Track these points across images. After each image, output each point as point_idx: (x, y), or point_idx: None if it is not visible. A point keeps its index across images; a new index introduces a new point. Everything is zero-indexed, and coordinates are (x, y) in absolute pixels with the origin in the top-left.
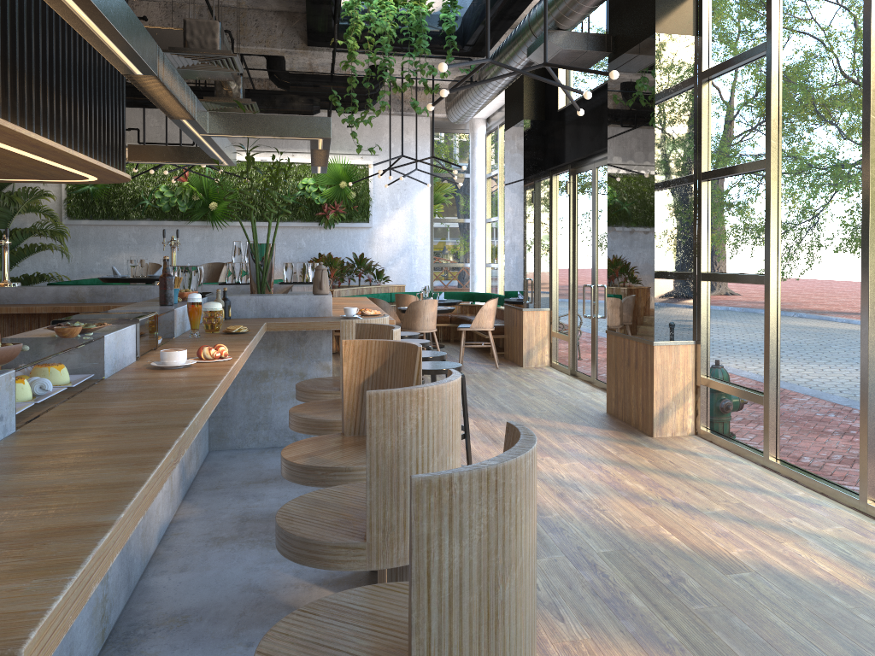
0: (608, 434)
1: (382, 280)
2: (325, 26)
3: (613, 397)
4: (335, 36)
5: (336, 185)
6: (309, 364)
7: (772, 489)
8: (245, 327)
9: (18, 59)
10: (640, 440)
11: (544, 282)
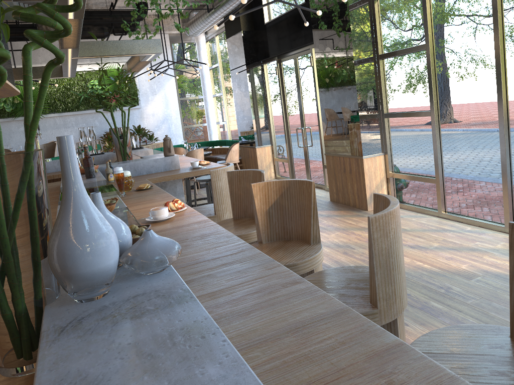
0: (342, 213)
1: (153, 140)
2: None
3: (335, 191)
4: None
5: (114, 83)
6: None
7: (453, 228)
8: (149, 184)
9: None
10: (362, 213)
11: (266, 129)
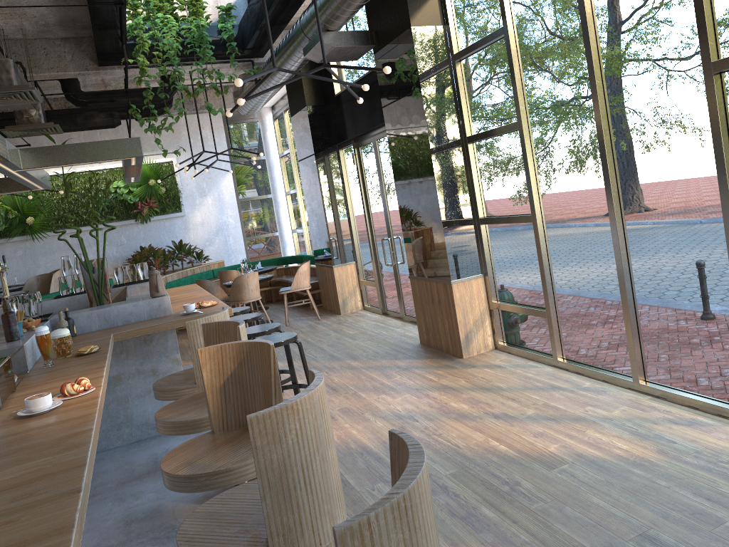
0: (427, 363)
1: (203, 260)
2: (113, 48)
3: (424, 330)
4: (125, 56)
5: (145, 184)
6: (159, 360)
7: (566, 385)
8: (96, 346)
9: None
10: (453, 363)
11: (347, 240)
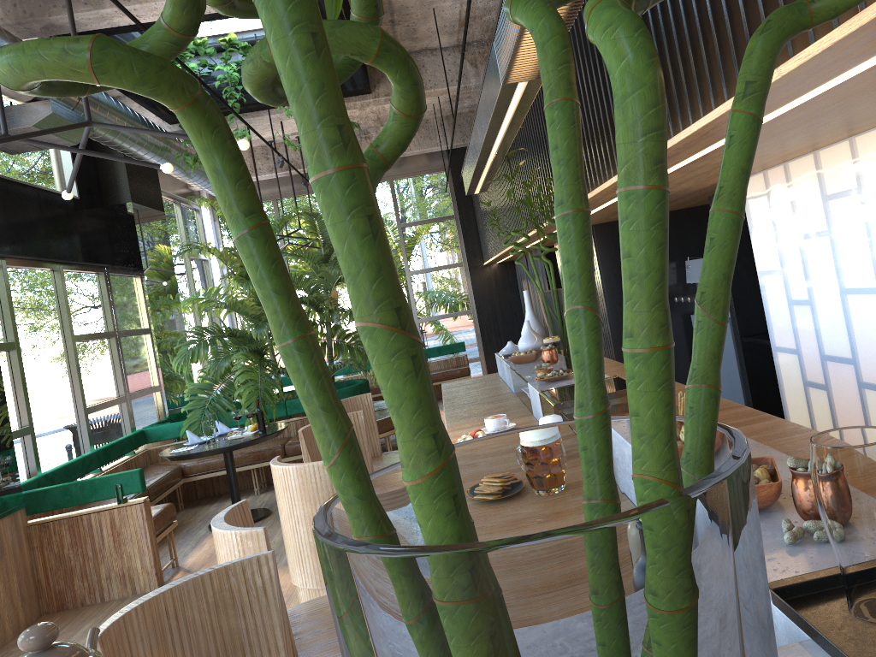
0: None
1: None
2: None
3: None
4: None
5: None
6: None
7: None
8: None
9: (675, 34)
10: None
11: None
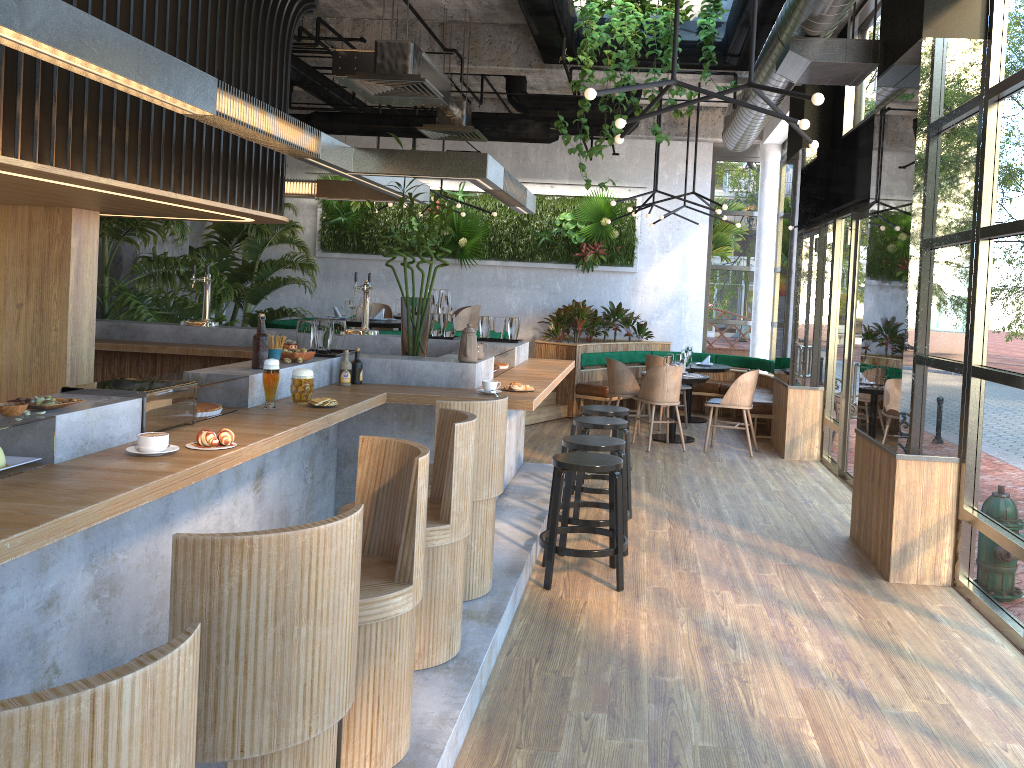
0: (830, 569)
1: (643, 335)
2: (555, 41)
3: (857, 518)
4: (562, 52)
5: (596, 222)
6: None
7: (1013, 690)
8: (334, 400)
9: (87, 99)
10: (868, 583)
11: (818, 354)
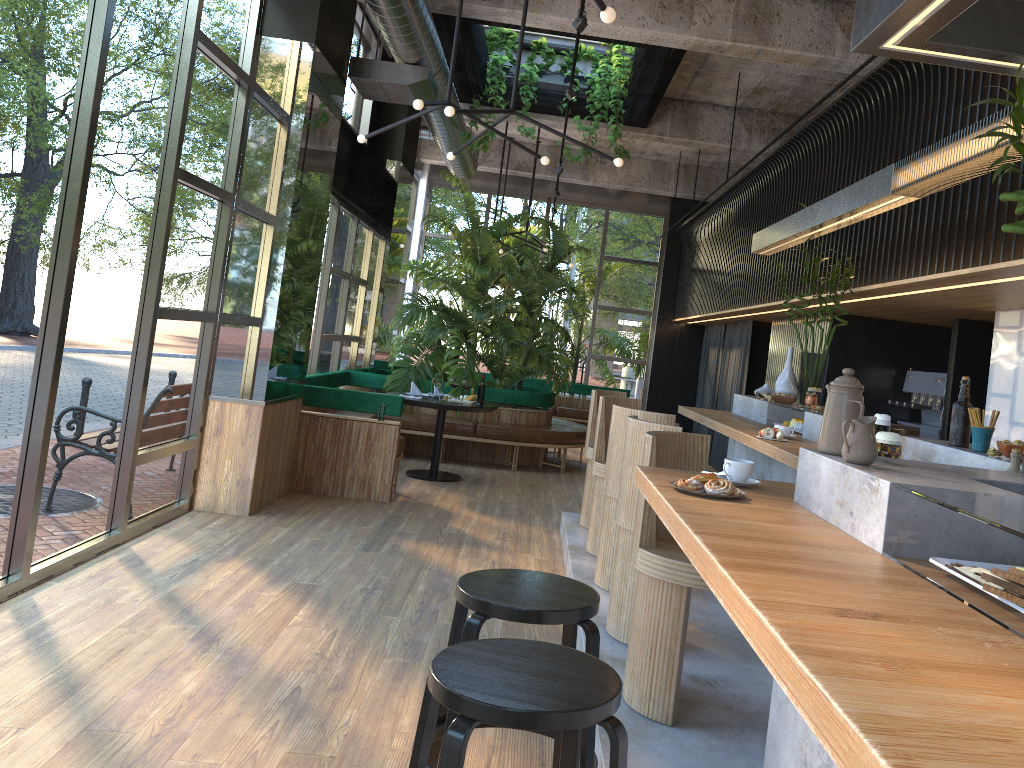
0: None
1: None
2: None
3: None
4: None
5: None
6: None
7: (10, 633)
8: None
9: None
10: None
11: None
